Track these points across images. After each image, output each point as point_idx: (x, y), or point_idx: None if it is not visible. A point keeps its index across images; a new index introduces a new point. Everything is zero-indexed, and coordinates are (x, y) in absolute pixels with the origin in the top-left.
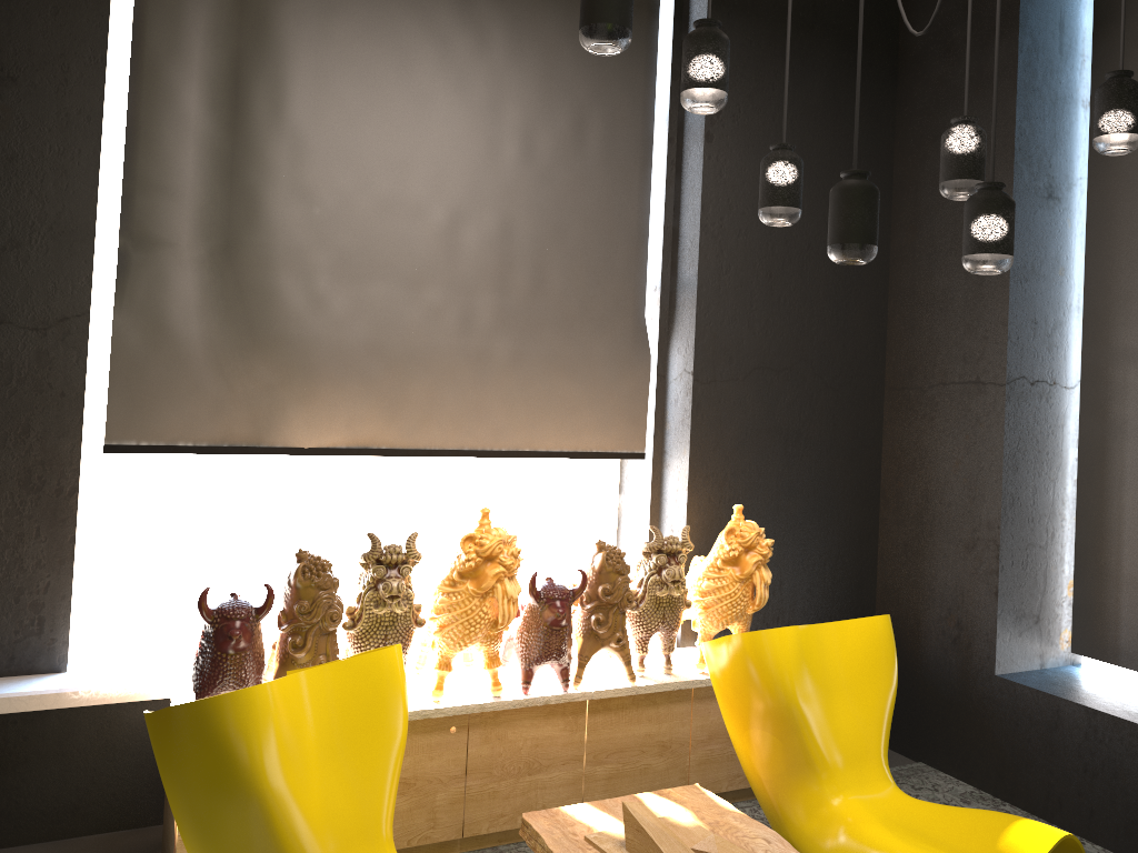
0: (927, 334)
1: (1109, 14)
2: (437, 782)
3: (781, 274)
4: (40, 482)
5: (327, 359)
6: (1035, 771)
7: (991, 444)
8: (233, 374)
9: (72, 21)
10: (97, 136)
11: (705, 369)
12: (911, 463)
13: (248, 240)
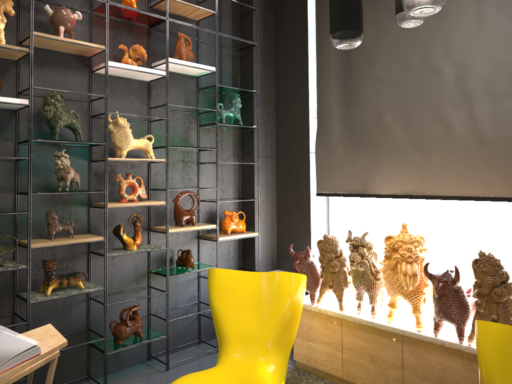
0: None
1: None
2: (387, 364)
3: None
4: (300, 206)
5: (386, 152)
6: None
7: None
8: (354, 163)
9: (299, 43)
10: (307, 80)
11: None
12: None
13: (353, 105)
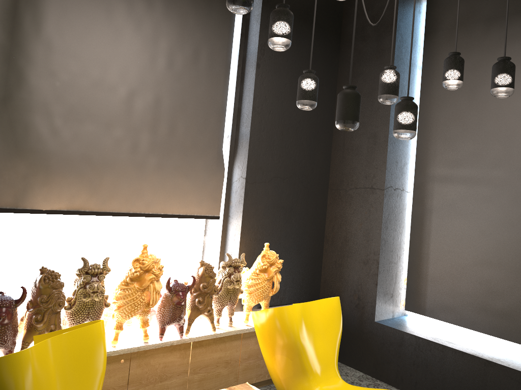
0: (349, 165)
1: (431, 30)
2: (112, 389)
3: (287, 133)
4: None
5: (59, 162)
6: (391, 365)
7: (377, 216)
8: (4, 168)
9: None
10: None
11: (251, 176)
12: (340, 224)
13: (17, 95)
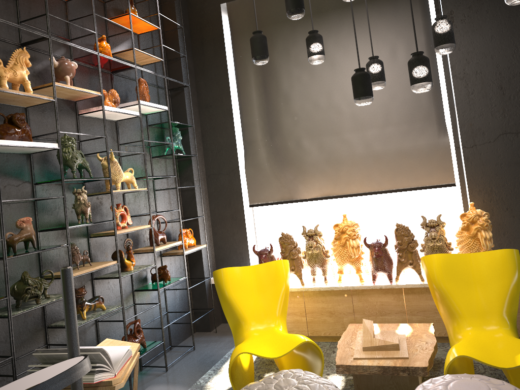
0: None
1: None
2: (343, 314)
3: (509, 85)
4: (235, 217)
5: (307, 167)
6: None
7: None
8: (281, 178)
9: (220, 84)
10: (231, 115)
11: (468, 141)
12: None
13: (276, 134)
